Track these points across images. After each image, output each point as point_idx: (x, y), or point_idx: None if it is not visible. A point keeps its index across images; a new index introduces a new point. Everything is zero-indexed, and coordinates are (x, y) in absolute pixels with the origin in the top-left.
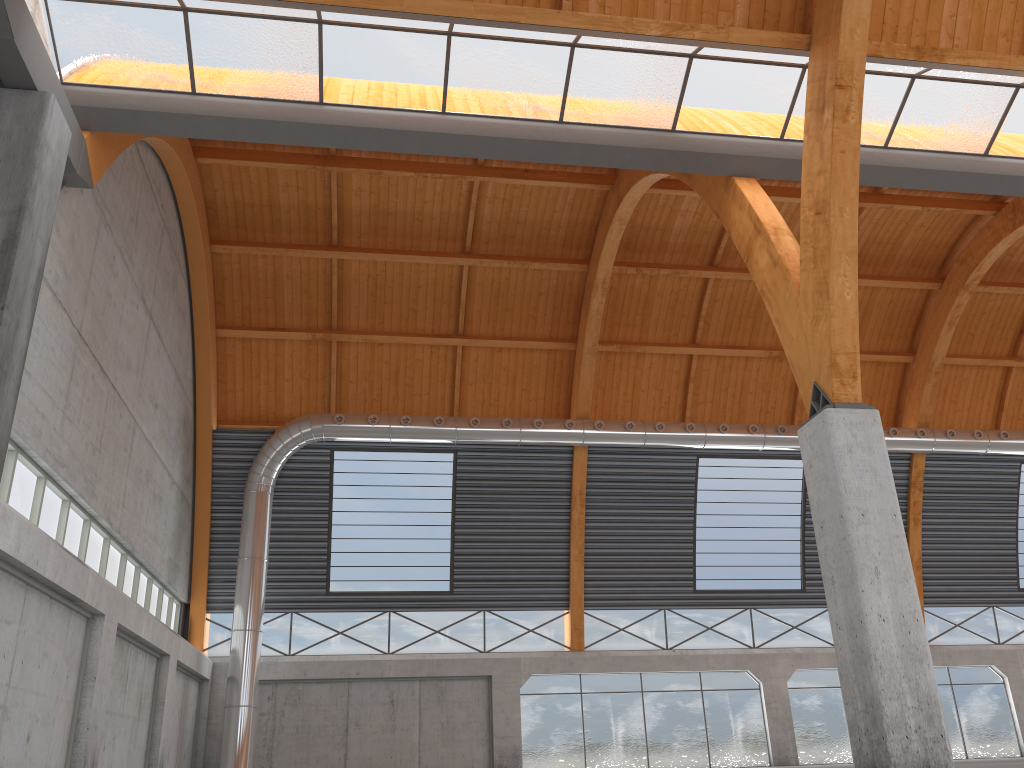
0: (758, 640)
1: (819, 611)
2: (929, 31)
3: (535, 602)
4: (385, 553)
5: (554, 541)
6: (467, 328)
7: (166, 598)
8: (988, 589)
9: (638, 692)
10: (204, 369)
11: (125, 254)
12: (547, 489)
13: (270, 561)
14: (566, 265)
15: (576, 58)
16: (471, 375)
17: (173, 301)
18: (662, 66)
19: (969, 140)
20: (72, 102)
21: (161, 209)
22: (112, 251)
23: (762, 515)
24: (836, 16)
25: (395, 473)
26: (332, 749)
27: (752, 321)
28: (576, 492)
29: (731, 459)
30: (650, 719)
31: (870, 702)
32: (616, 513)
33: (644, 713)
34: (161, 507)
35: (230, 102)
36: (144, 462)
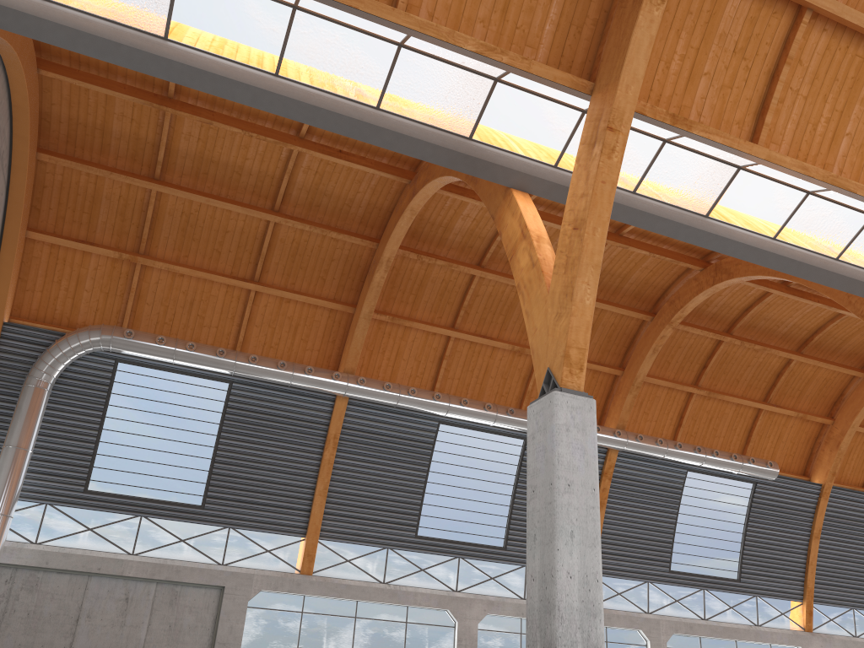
0: (461, 585)
1: (514, 567)
2: (684, 105)
3: (277, 526)
4: (148, 462)
5: (304, 475)
6: (263, 276)
7: None
8: (647, 567)
9: (352, 617)
10: (7, 264)
11: None
12: (306, 429)
13: (35, 453)
14: (359, 240)
15: (401, 57)
16: (258, 318)
17: None
18: (471, 82)
19: (697, 202)
20: None
21: None
22: None
23: (483, 480)
24: (617, 72)
25: (172, 392)
26: (59, 637)
27: (503, 318)
28: (331, 435)
29: (466, 429)
30: (358, 642)
31: (548, 646)
32: (362, 459)
33: (354, 636)
34: None
35: (78, 15)
36: None
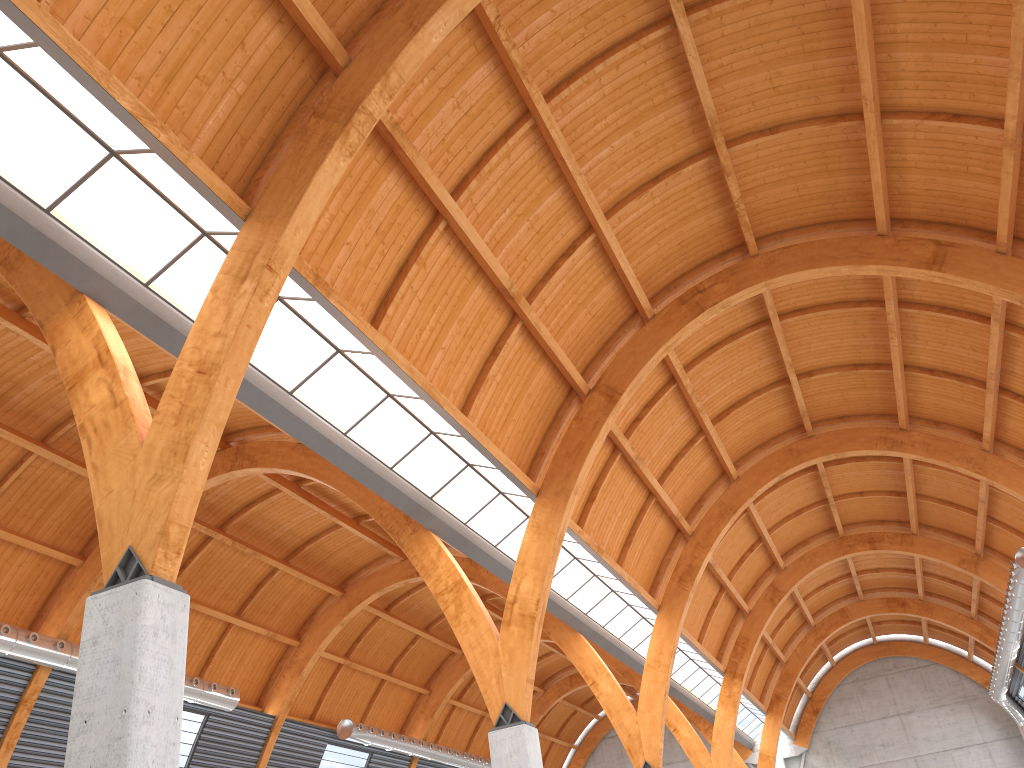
0: None
1: None
2: (321, 268)
3: None
4: None
5: None
6: None
7: None
8: None
9: None
10: None
11: None
12: None
13: None
14: None
15: None
16: None
17: None
18: (78, 142)
19: (286, 375)
20: None
21: None
22: None
23: None
24: (290, 208)
25: None
26: None
27: None
28: None
29: None
30: None
31: None
32: None
33: None
34: None
35: None
36: None
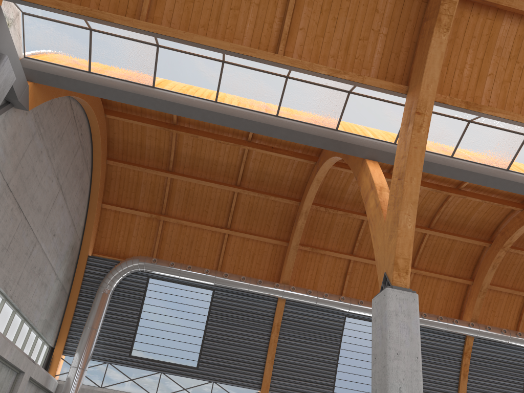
0: None
1: None
2: (476, 96)
3: (242, 382)
4: (165, 339)
5: (259, 349)
6: (232, 225)
7: (40, 342)
8: None
9: None
10: (90, 223)
11: (50, 152)
12: (260, 319)
13: (103, 332)
14: (288, 200)
15: (288, 84)
16: (230, 250)
17: (78, 184)
18: (333, 95)
19: (498, 160)
20: (26, 66)
21: (80, 135)
22: (41, 148)
23: None
24: (420, 77)
25: (179, 296)
26: None
27: None
28: (275, 324)
29: (364, 321)
30: None
31: None
32: (296, 340)
33: None
34: (45, 290)
35: (106, 79)
36: (38, 263)
